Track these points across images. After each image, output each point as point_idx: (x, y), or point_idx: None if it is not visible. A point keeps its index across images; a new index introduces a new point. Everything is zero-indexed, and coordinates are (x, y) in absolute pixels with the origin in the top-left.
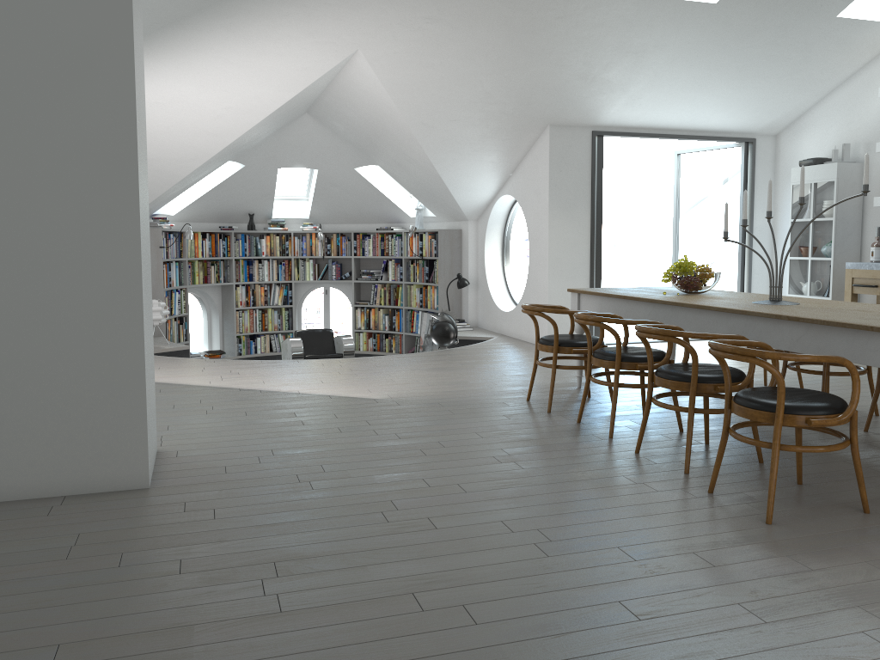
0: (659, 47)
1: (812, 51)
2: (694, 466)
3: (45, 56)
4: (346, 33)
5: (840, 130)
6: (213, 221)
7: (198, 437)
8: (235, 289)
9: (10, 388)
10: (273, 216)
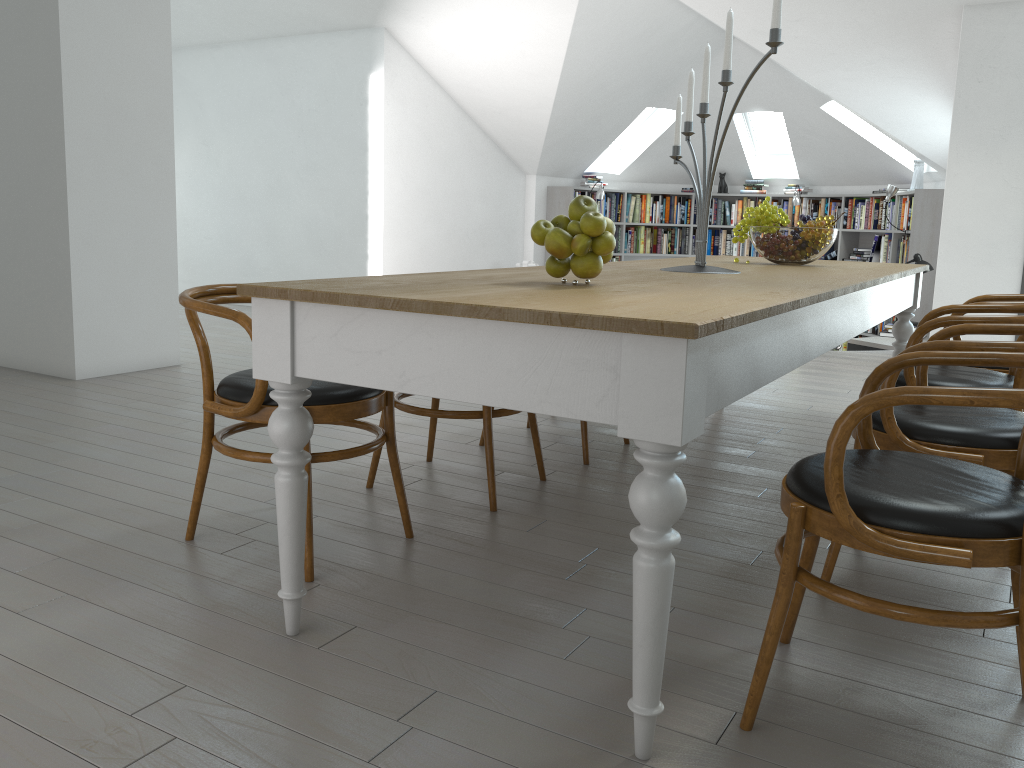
0: None
1: None
2: (412, 487)
3: (17, 11)
4: None
5: None
6: (678, 182)
7: (232, 364)
8: None
9: (11, 281)
10: (754, 177)
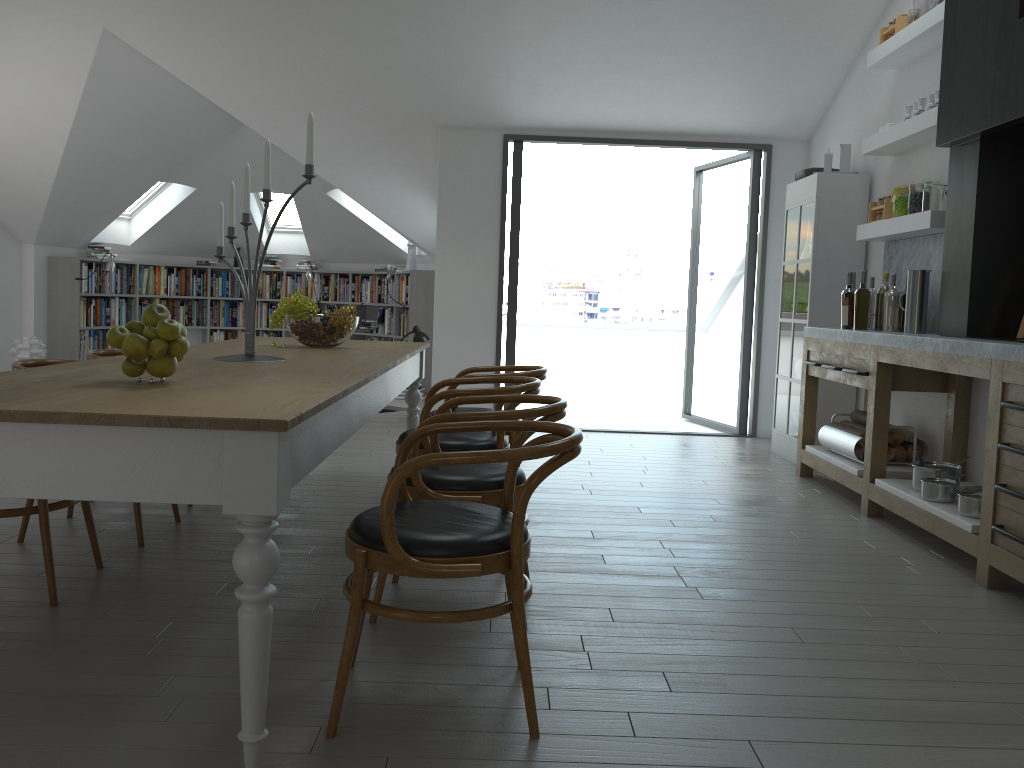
0: (508, 7)
1: (764, 1)
2: None
3: None
4: (71, 6)
5: (856, 125)
6: (193, 254)
7: None
8: (212, 334)
9: None
10: (269, 252)
